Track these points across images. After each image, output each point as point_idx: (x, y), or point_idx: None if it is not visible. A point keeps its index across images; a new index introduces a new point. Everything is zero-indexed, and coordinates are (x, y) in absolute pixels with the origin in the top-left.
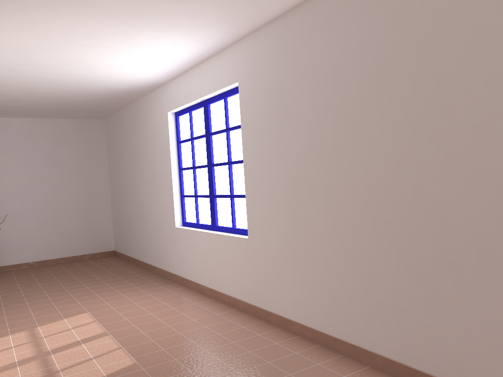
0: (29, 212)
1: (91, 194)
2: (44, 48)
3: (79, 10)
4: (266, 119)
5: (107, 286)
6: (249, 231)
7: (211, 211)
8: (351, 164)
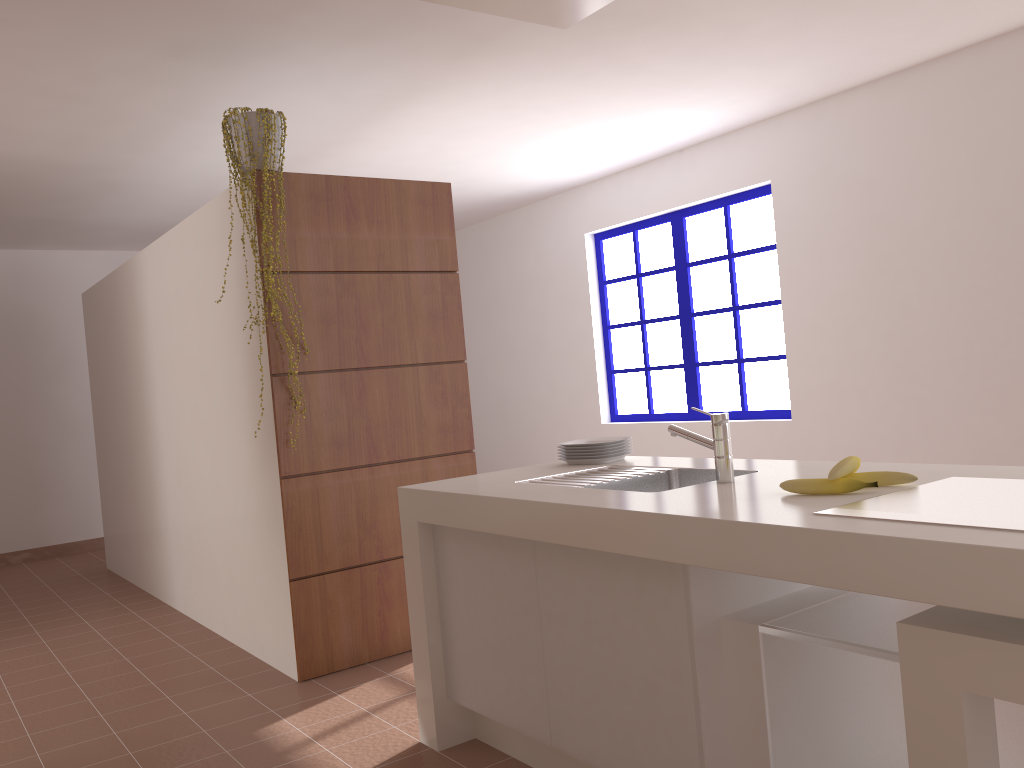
0: None
1: None
2: (489, 132)
3: (616, 78)
4: (838, 234)
5: None
6: (795, 409)
7: (688, 390)
8: (1020, 288)
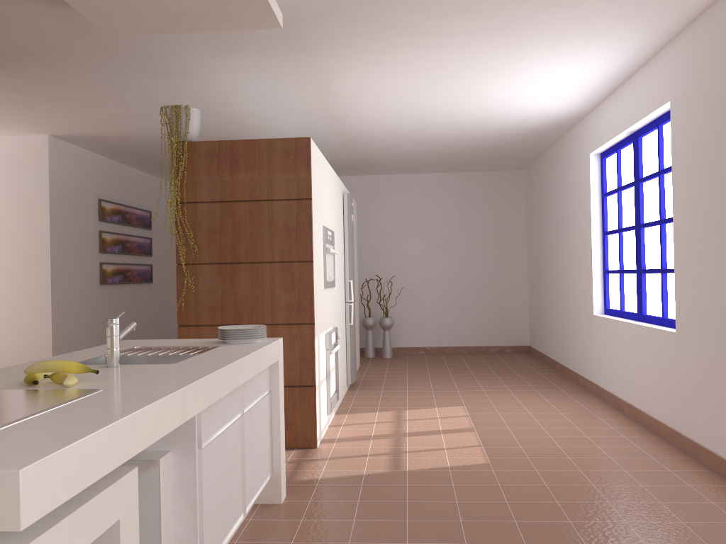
0: (428, 286)
1: (502, 268)
2: (423, 88)
3: (444, 40)
4: (703, 152)
5: (500, 384)
6: (677, 322)
7: (637, 293)
8: None
